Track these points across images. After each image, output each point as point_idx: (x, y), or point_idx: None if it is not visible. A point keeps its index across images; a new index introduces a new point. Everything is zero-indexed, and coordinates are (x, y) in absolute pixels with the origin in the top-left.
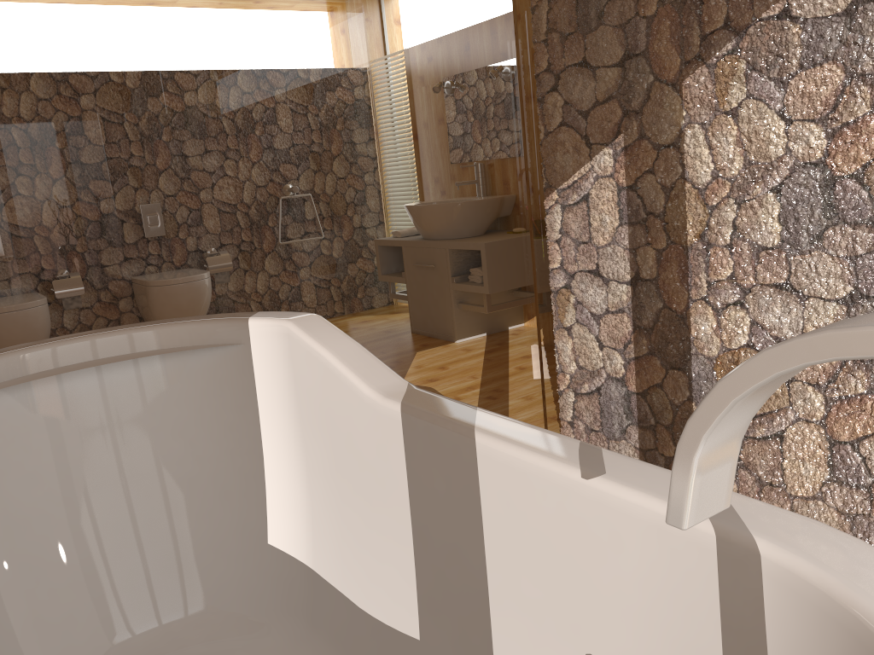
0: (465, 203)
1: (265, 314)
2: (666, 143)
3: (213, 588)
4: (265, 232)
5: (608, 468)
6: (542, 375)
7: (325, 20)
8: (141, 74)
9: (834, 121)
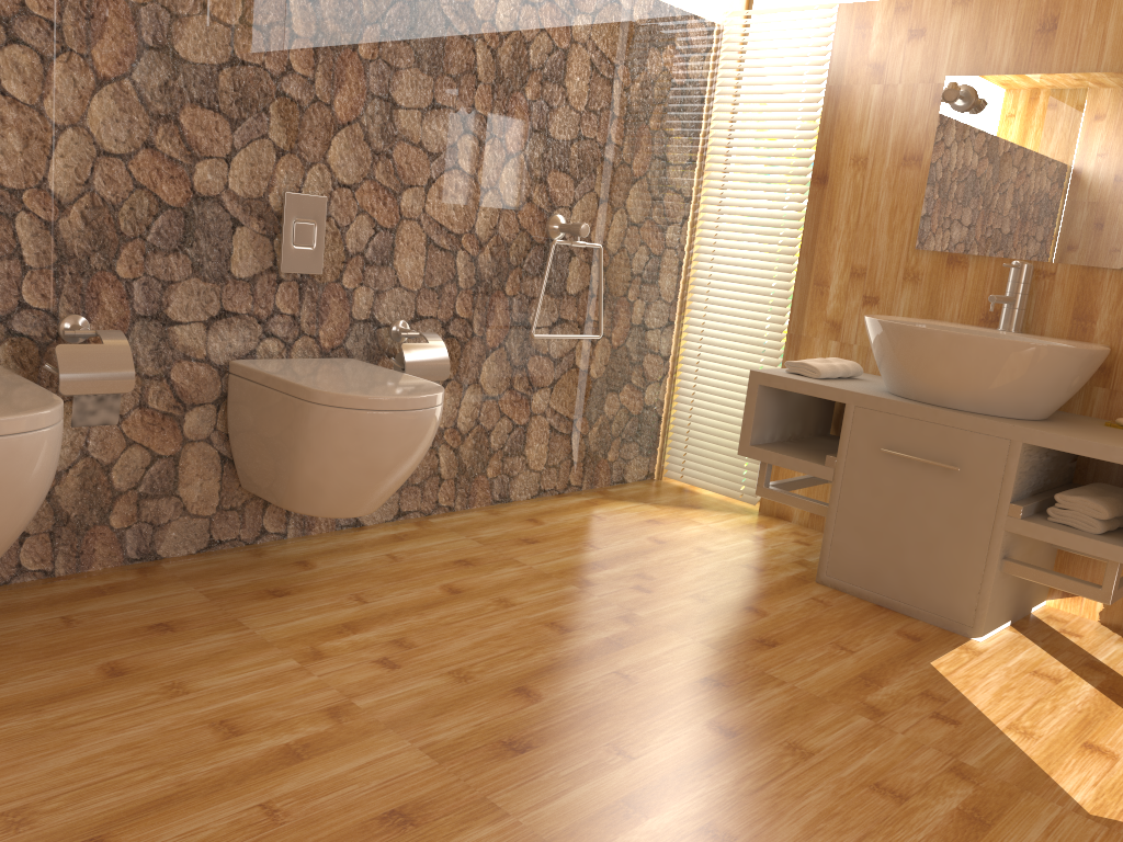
0: (1076, 351)
1: None
2: None
3: None
4: (499, 305)
5: None
6: None
7: None
8: None
9: None
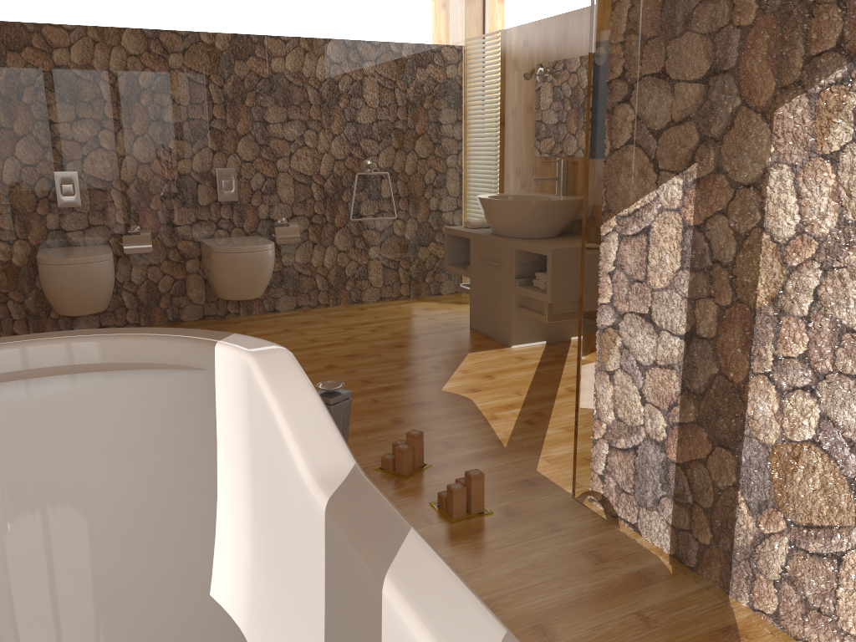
0: (539, 202)
1: (236, 339)
2: (744, 183)
3: (147, 633)
4: (337, 207)
5: None
6: (576, 419)
7: None
8: (230, 37)
9: None
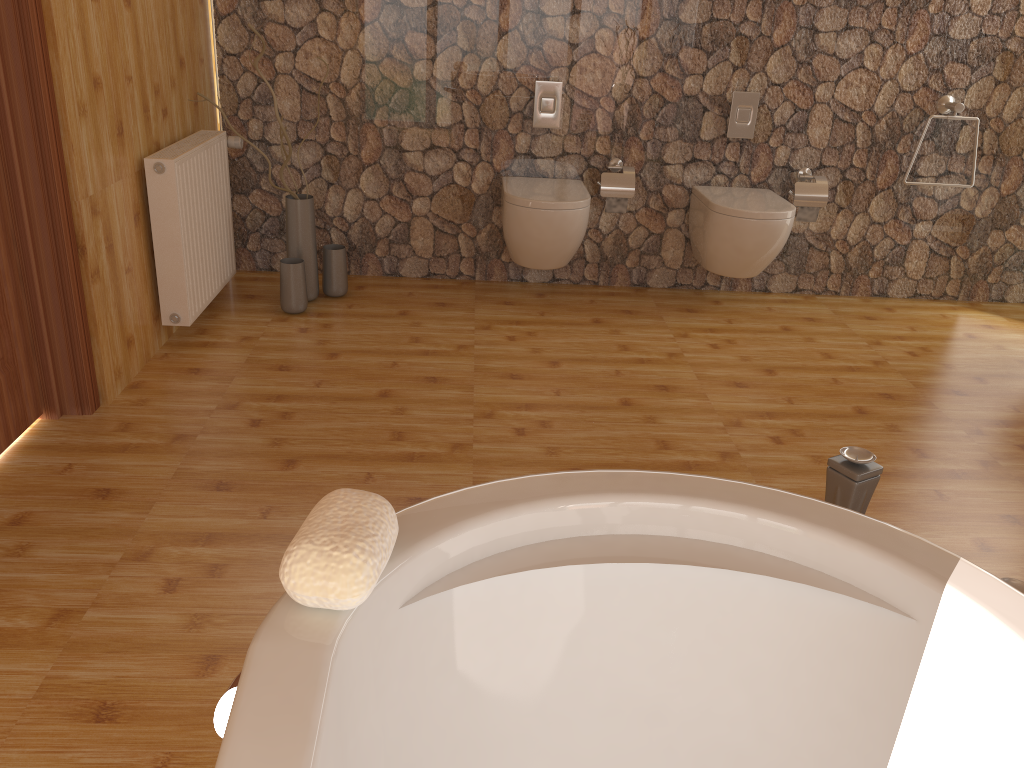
0: None
1: (976, 582)
2: None
3: None
4: (887, 160)
5: None
6: None
7: None
8: None
9: None
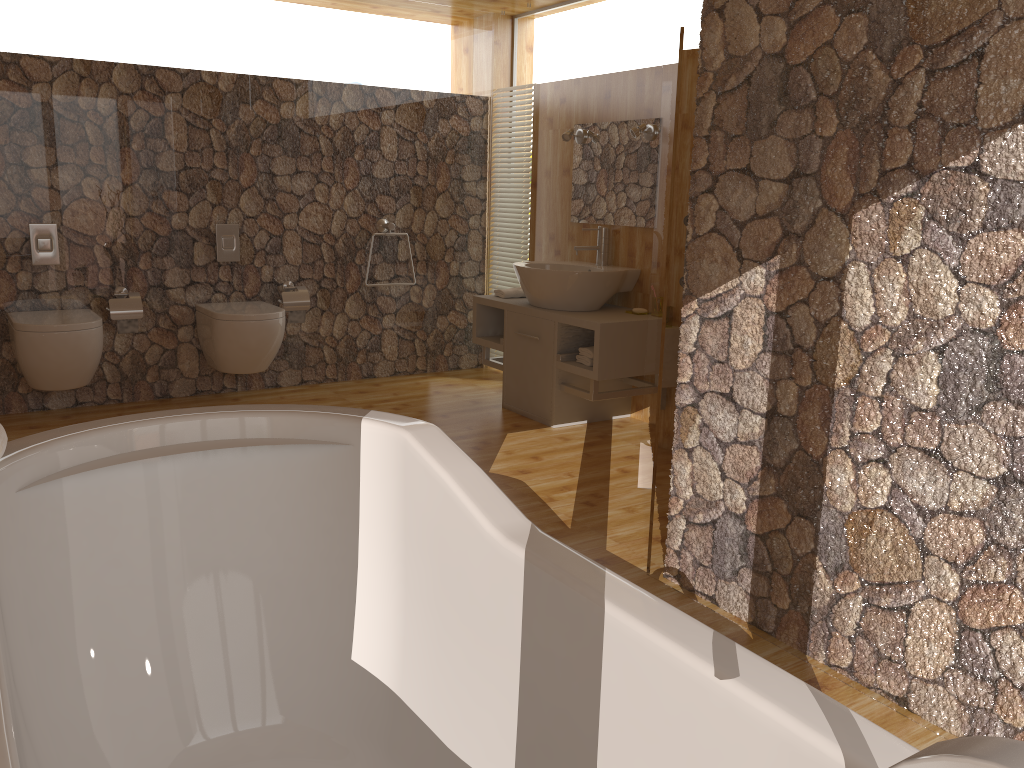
0: (583, 273)
1: (378, 415)
2: (826, 277)
3: (288, 699)
4: (350, 270)
5: (741, 670)
6: (653, 496)
7: (449, 38)
8: (236, 77)
9: (1011, 293)
